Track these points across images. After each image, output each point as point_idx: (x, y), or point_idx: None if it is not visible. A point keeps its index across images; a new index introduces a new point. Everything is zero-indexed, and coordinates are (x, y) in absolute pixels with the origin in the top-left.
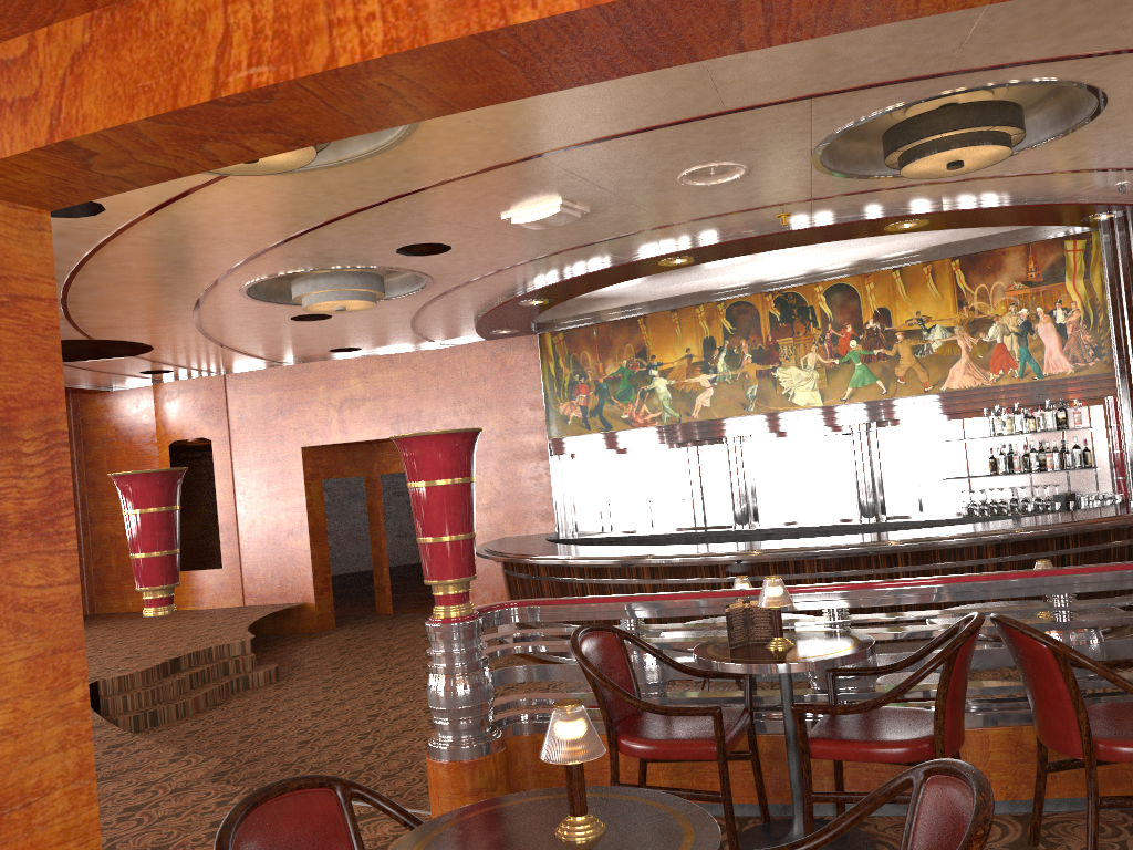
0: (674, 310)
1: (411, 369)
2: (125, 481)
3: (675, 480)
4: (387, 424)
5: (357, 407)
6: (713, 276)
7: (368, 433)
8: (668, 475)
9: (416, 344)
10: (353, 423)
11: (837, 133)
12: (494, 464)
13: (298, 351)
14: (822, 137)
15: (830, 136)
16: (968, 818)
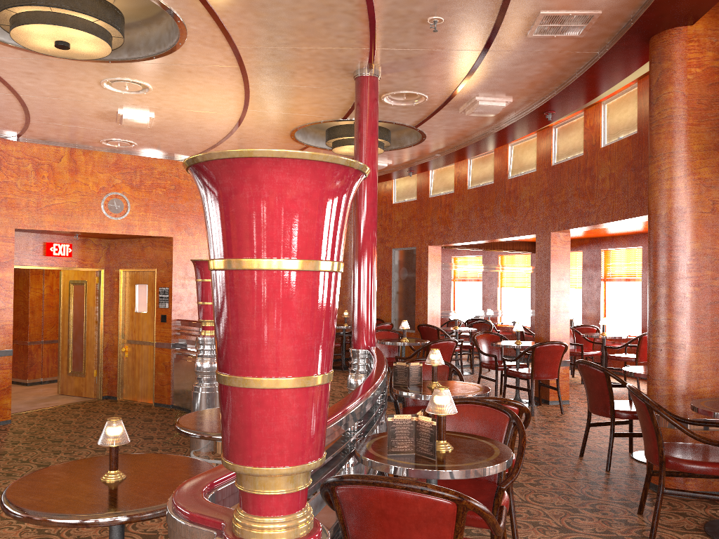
0: None
1: None
2: None
3: None
4: None
5: None
6: None
7: None
8: None
9: None
10: None
11: None
12: None
13: None
14: None
15: None
16: None
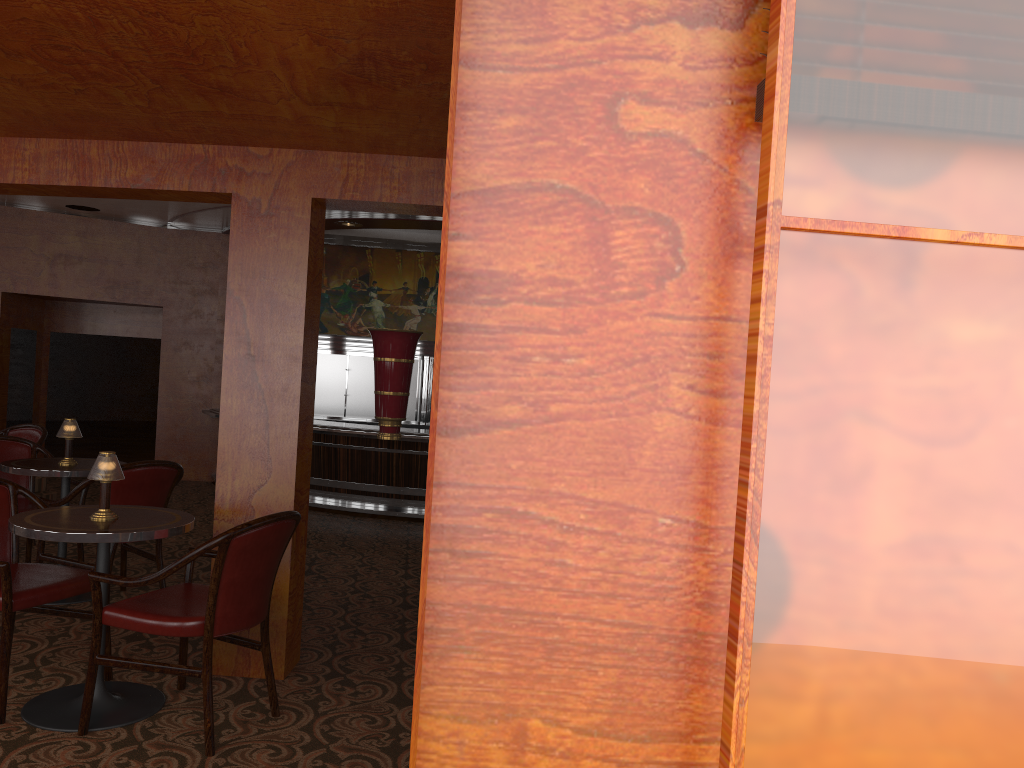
0: (399, 250)
1: (134, 240)
2: (399, 337)
3: (371, 381)
4: (102, 287)
5: (72, 265)
6: (439, 233)
7: (81, 292)
8: (366, 376)
9: (150, 220)
10: (65, 279)
11: None
12: (210, 343)
13: (42, 198)
14: None
15: None
16: None
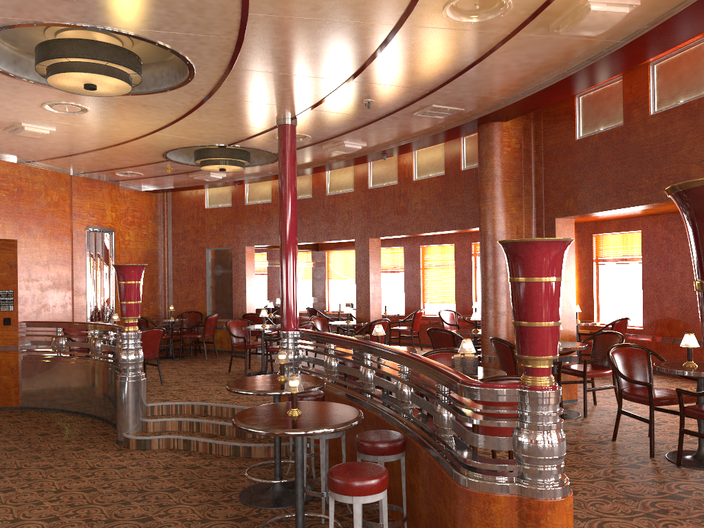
0: None
1: None
2: None
3: None
4: None
5: None
6: None
7: None
8: None
9: None
10: None
11: (144, 38)
12: None
13: None
14: (134, 32)
15: (137, 36)
16: (631, 349)
